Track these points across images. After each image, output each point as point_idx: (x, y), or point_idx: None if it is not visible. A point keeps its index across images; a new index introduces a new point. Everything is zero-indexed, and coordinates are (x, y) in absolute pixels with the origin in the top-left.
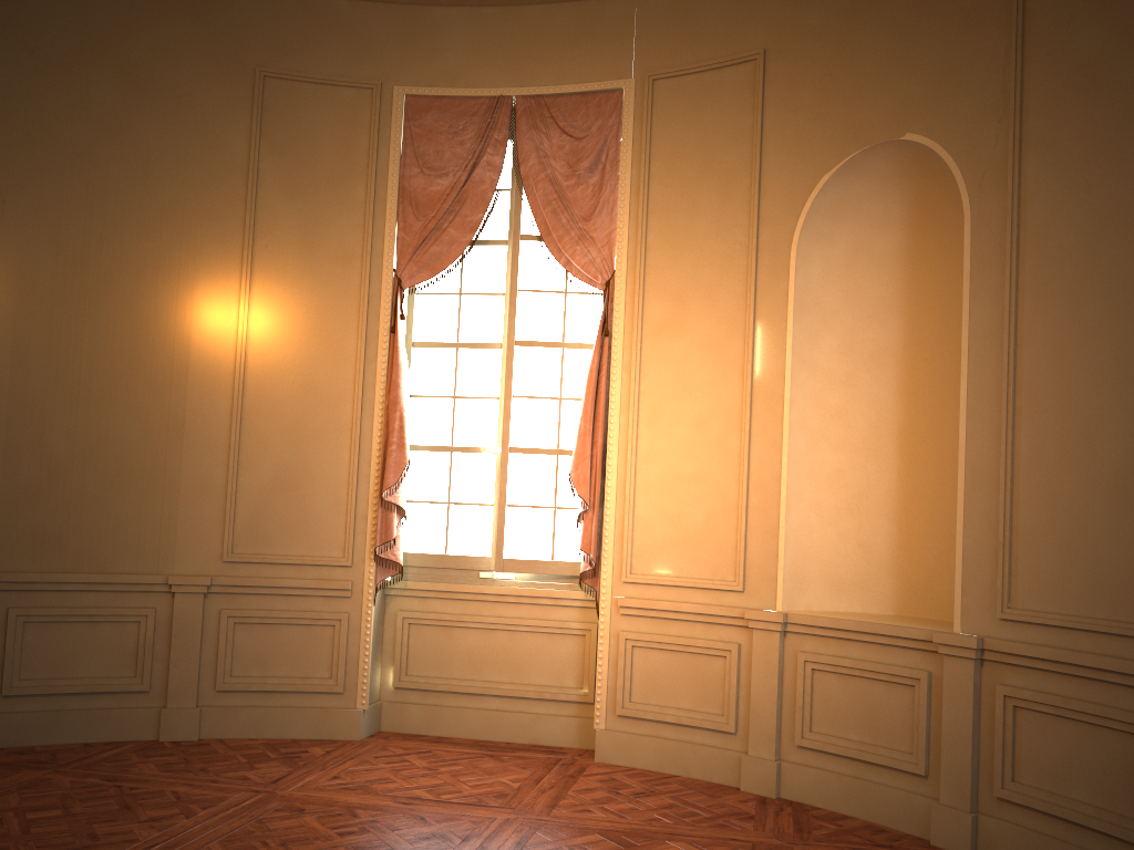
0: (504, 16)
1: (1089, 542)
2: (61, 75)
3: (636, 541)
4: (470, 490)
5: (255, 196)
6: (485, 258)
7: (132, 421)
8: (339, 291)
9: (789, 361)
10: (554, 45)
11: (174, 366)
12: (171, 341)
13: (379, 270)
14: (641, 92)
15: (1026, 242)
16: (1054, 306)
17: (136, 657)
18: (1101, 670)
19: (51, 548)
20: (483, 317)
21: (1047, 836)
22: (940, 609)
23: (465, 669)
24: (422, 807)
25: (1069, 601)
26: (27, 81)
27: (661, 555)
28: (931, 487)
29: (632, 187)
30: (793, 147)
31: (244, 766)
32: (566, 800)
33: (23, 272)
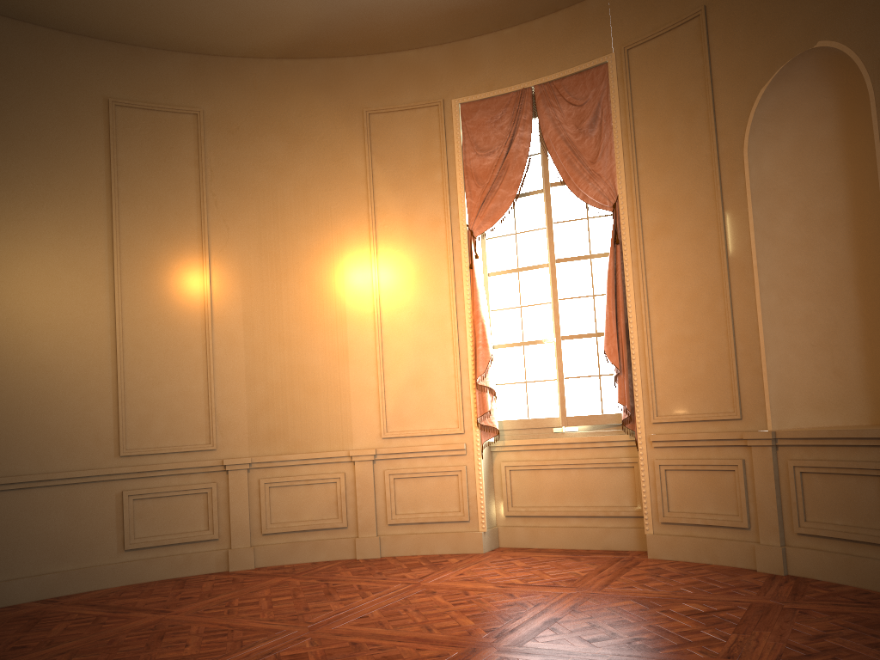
0: (518, 32)
1: None
2: (250, 143)
3: (658, 392)
4: (539, 371)
5: (372, 194)
6: (529, 205)
7: (316, 353)
8: (433, 247)
9: (752, 237)
10: (555, 43)
11: (337, 314)
12: (333, 298)
13: (457, 227)
14: (620, 61)
15: None
16: None
17: (337, 505)
18: None
19: (279, 439)
20: (533, 246)
21: None
22: None
23: (552, 499)
24: (513, 588)
25: None
26: (232, 151)
27: (677, 399)
28: None
29: (623, 131)
30: (735, 74)
31: (404, 570)
32: (617, 582)
33: (244, 269)
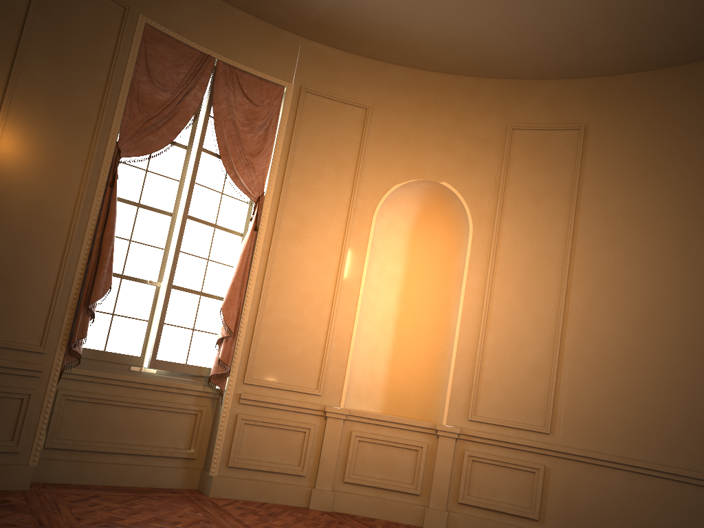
0: (220, 6)
1: (517, 390)
2: None
3: (255, 359)
4: (131, 308)
5: (24, 47)
6: (168, 152)
7: None
8: (74, 143)
9: (364, 274)
10: (248, 41)
11: None
12: None
13: (106, 138)
14: (297, 94)
15: (499, 253)
16: (510, 285)
17: None
18: (520, 445)
19: None
20: (160, 191)
21: (483, 518)
22: (408, 411)
23: (106, 434)
24: None
25: (505, 414)
26: None
27: (271, 369)
28: (409, 350)
29: (283, 147)
30: (381, 163)
31: None
32: (246, 521)
33: None
